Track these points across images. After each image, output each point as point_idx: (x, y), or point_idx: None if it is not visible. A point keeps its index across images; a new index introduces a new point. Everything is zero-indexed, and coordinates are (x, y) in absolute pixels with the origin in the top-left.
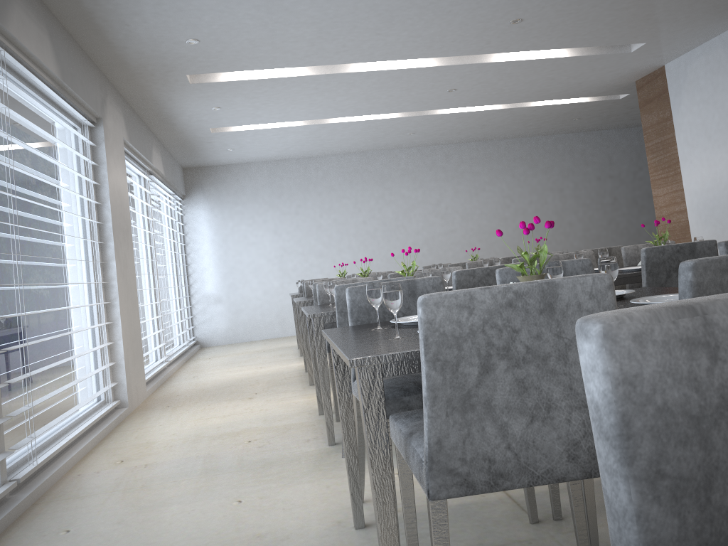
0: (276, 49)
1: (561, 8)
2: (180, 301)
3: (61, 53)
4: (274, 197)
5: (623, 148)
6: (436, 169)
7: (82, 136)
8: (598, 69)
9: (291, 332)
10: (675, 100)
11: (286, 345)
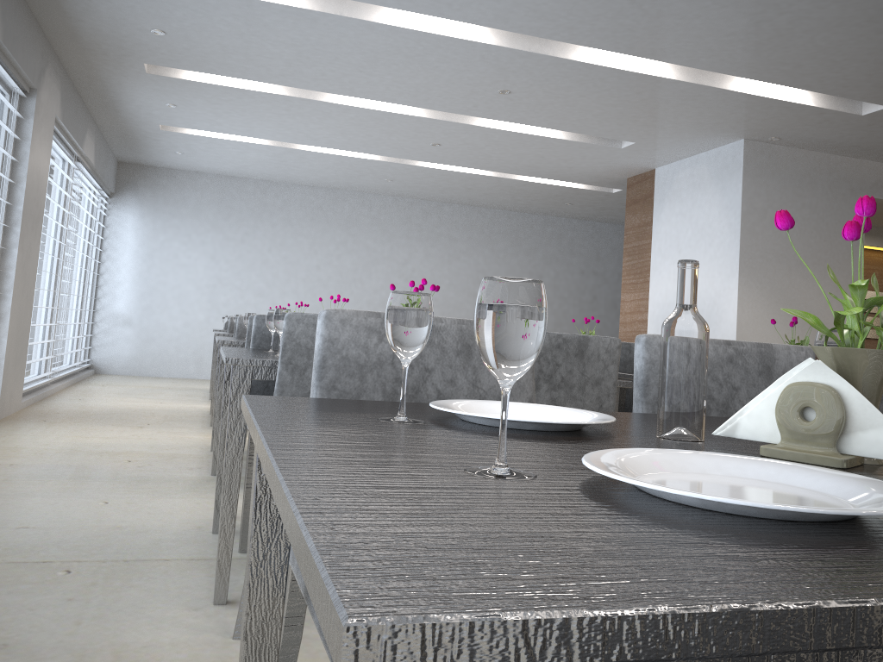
0: (249, 60)
1: (550, 90)
2: (82, 314)
3: (8, 13)
4: (219, 218)
5: (614, 246)
6: (411, 225)
7: (10, 105)
8: (589, 157)
9: (207, 375)
10: (657, 206)
11: (197, 387)
